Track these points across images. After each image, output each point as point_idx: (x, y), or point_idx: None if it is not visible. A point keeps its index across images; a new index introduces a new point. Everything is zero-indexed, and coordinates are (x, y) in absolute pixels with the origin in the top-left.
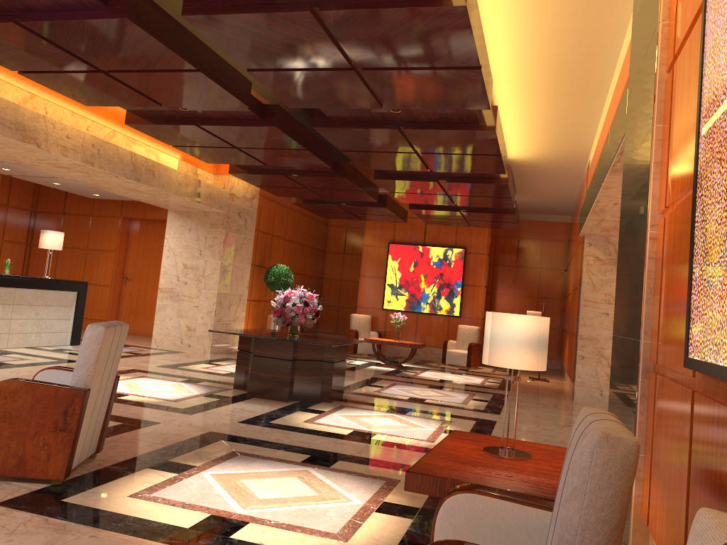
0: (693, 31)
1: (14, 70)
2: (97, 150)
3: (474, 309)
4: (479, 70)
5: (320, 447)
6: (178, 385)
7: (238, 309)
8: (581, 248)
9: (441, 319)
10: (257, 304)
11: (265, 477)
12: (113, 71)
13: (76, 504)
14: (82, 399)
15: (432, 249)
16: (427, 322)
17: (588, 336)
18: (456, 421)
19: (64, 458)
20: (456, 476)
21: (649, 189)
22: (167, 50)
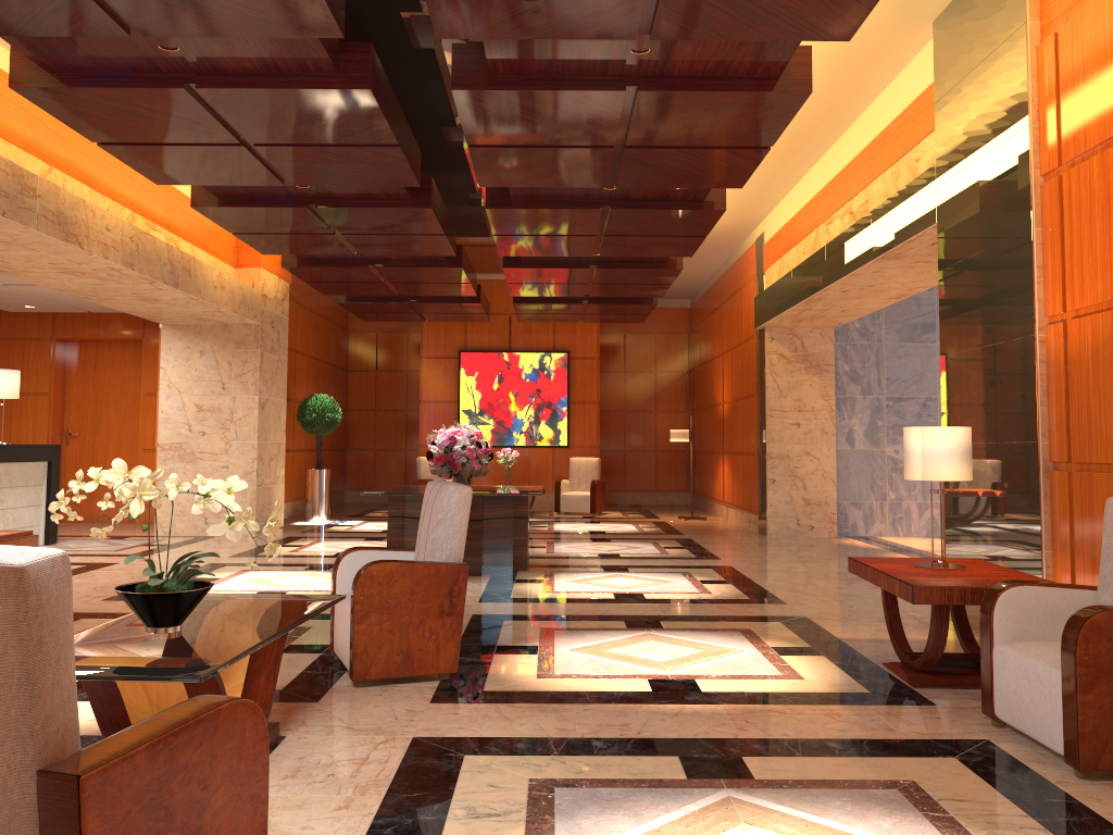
0: (1110, 152)
1: (97, 141)
2: (136, 246)
3: (587, 435)
4: (767, 150)
5: (616, 613)
6: (315, 574)
7: (277, 465)
8: (755, 344)
9: (543, 453)
10: (286, 456)
11: (625, 644)
12: (262, 144)
13: (506, 691)
14: (467, 575)
15: (523, 356)
16: (524, 458)
17: (778, 453)
18: (694, 571)
19: (455, 647)
20: (954, 584)
21: (1034, 293)
22: (383, 124)
